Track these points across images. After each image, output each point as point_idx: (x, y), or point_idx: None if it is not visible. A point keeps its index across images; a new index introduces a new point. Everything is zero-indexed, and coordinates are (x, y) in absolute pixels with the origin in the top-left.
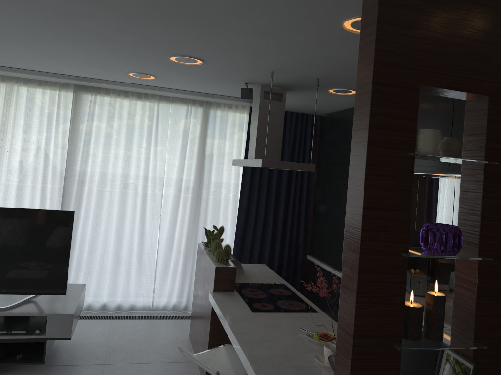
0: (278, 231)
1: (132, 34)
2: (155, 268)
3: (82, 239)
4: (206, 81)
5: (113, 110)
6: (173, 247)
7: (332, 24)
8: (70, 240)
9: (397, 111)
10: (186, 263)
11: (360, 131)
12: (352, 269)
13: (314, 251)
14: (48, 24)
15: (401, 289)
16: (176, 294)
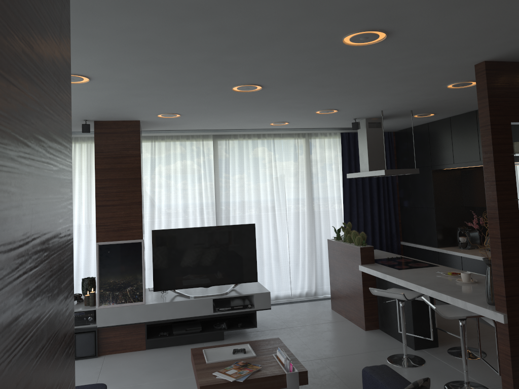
0: (375, 226)
1: (307, 103)
2: (289, 265)
3: None
4: (325, 121)
5: (243, 150)
6: (299, 248)
7: (441, 86)
8: (255, 243)
9: (502, 136)
10: (311, 259)
11: (486, 147)
12: (494, 209)
13: (407, 237)
14: (257, 105)
15: (517, 215)
16: (306, 283)
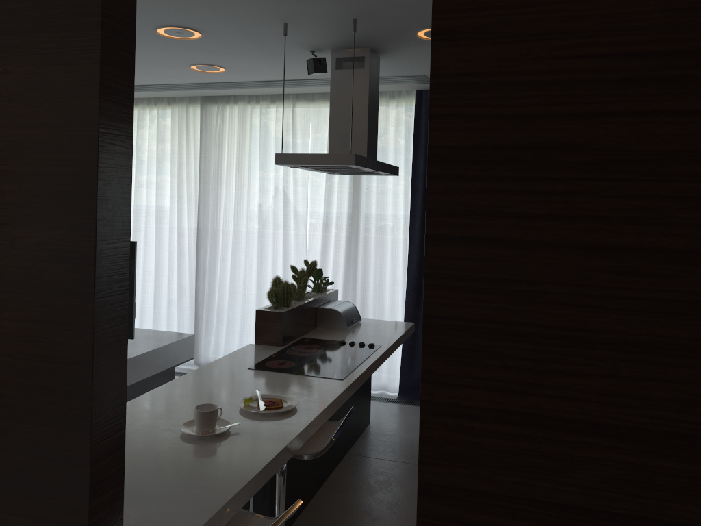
0: None
1: None
2: None
3: (220, 284)
4: (273, 59)
5: (242, 122)
6: None
7: None
8: (133, 275)
9: None
10: None
11: None
12: None
13: None
14: None
15: None
16: None
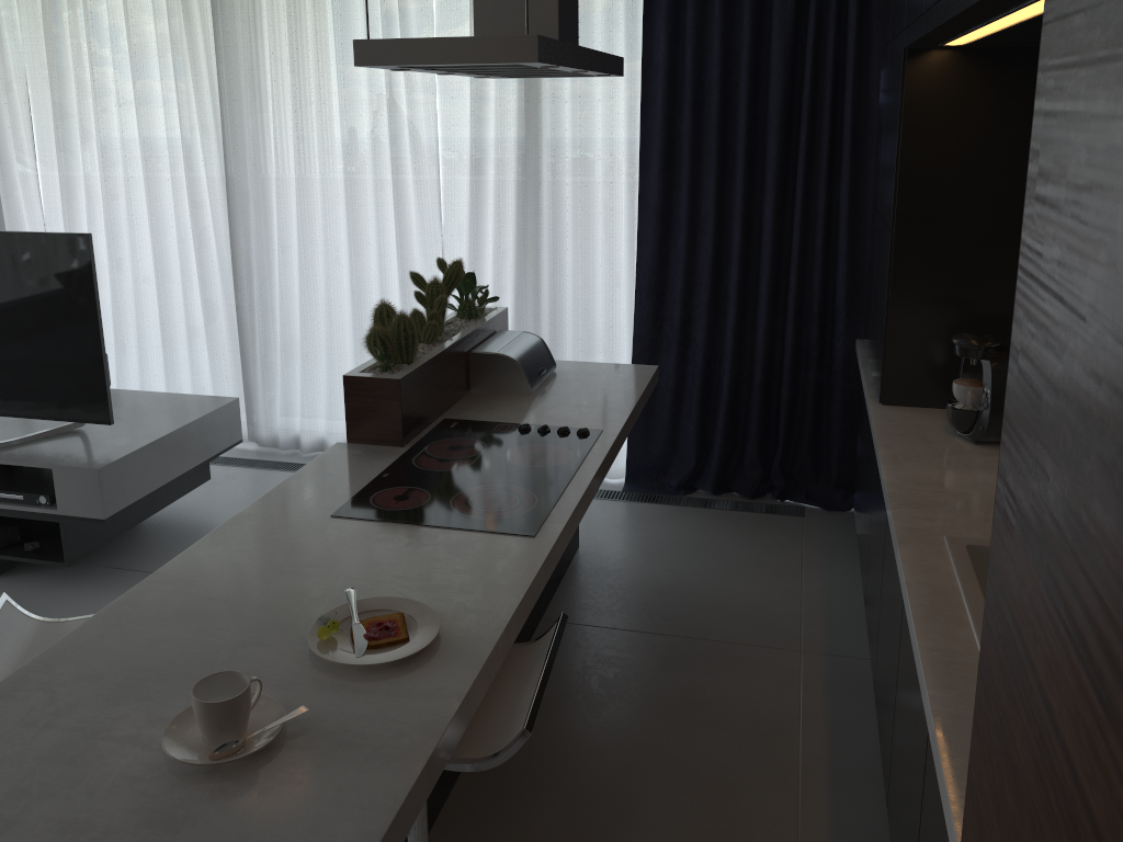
0: (761, 270)
1: None
2: None
3: (282, 295)
4: None
5: None
6: None
7: None
8: (94, 302)
9: None
10: None
11: None
12: None
13: (867, 330)
14: None
15: None
16: None
